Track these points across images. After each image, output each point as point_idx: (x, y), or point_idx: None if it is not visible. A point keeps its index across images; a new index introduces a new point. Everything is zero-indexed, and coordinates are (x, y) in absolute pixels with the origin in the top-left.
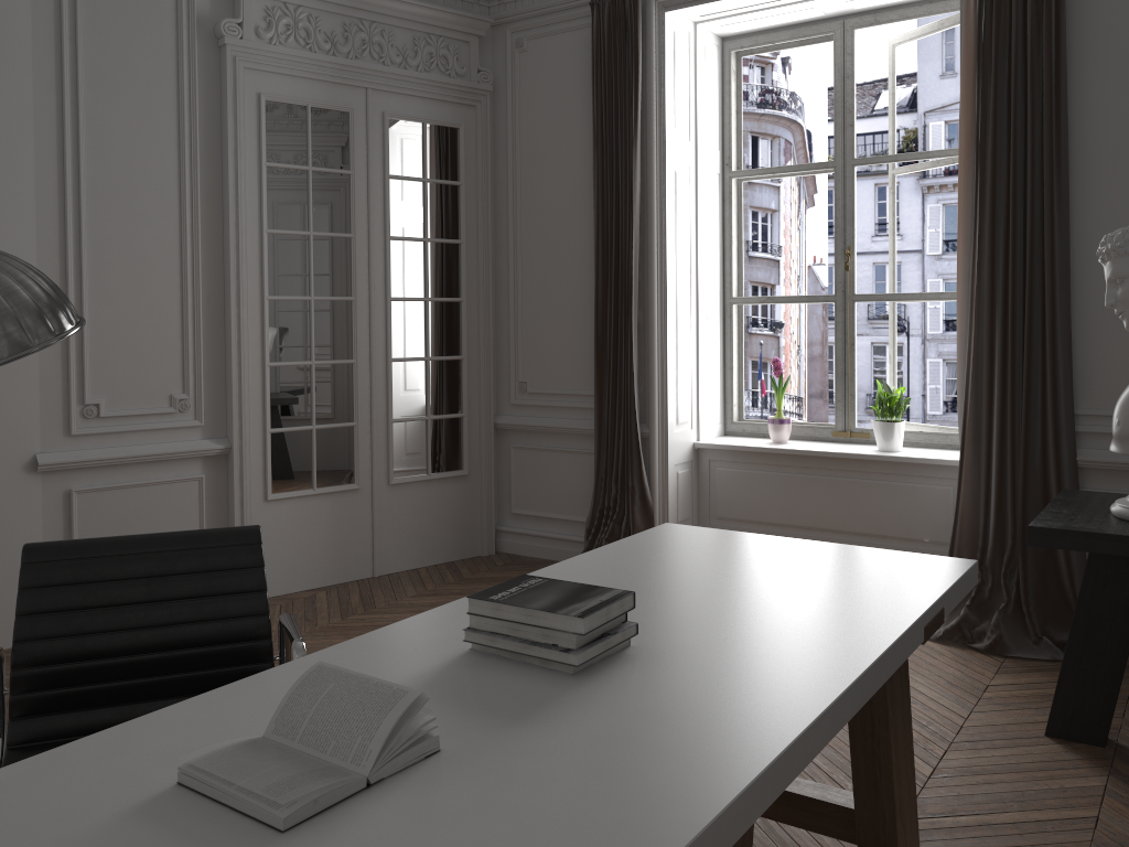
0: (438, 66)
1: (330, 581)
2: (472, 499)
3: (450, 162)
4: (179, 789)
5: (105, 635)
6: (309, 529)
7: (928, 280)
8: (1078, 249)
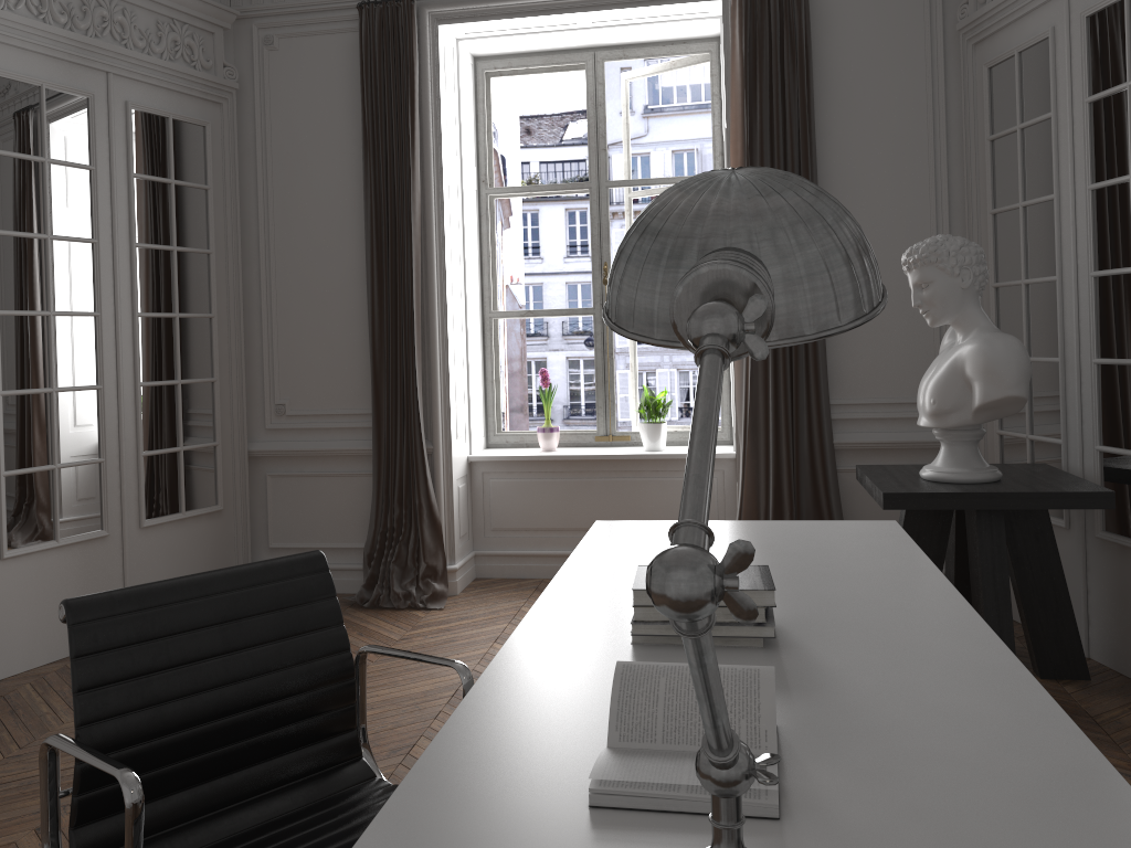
0: (183, 56)
1: None
2: (227, 536)
3: (197, 163)
4: (601, 811)
5: (184, 700)
6: (52, 589)
7: None
8: None
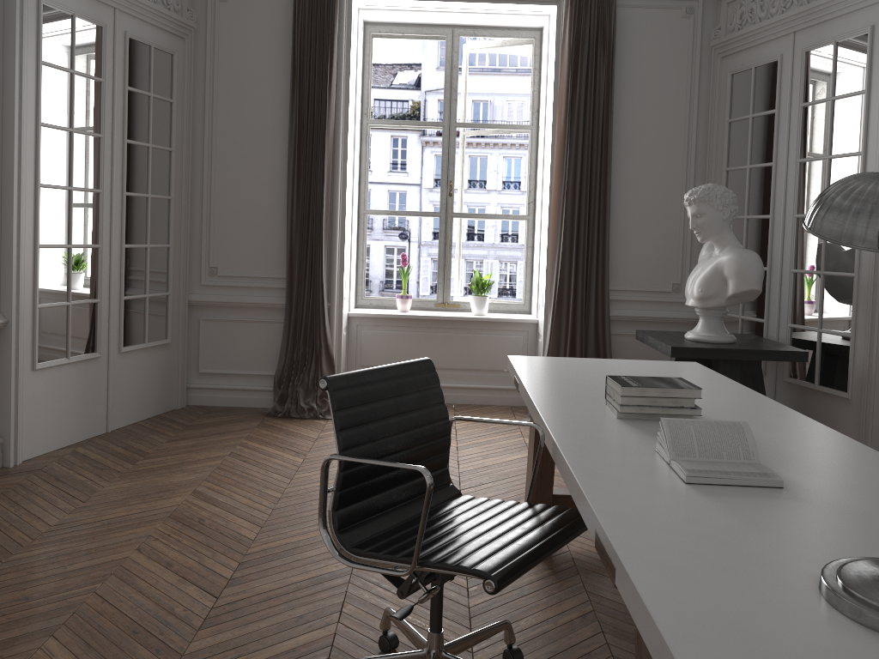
0: None
1: (77, 439)
2: (172, 362)
3: (166, 82)
4: (693, 485)
5: (383, 440)
6: (63, 394)
7: (424, 205)
8: (613, 195)
